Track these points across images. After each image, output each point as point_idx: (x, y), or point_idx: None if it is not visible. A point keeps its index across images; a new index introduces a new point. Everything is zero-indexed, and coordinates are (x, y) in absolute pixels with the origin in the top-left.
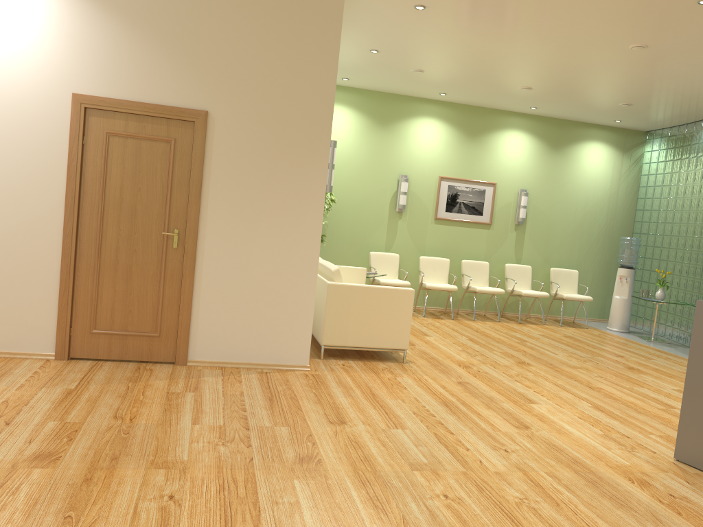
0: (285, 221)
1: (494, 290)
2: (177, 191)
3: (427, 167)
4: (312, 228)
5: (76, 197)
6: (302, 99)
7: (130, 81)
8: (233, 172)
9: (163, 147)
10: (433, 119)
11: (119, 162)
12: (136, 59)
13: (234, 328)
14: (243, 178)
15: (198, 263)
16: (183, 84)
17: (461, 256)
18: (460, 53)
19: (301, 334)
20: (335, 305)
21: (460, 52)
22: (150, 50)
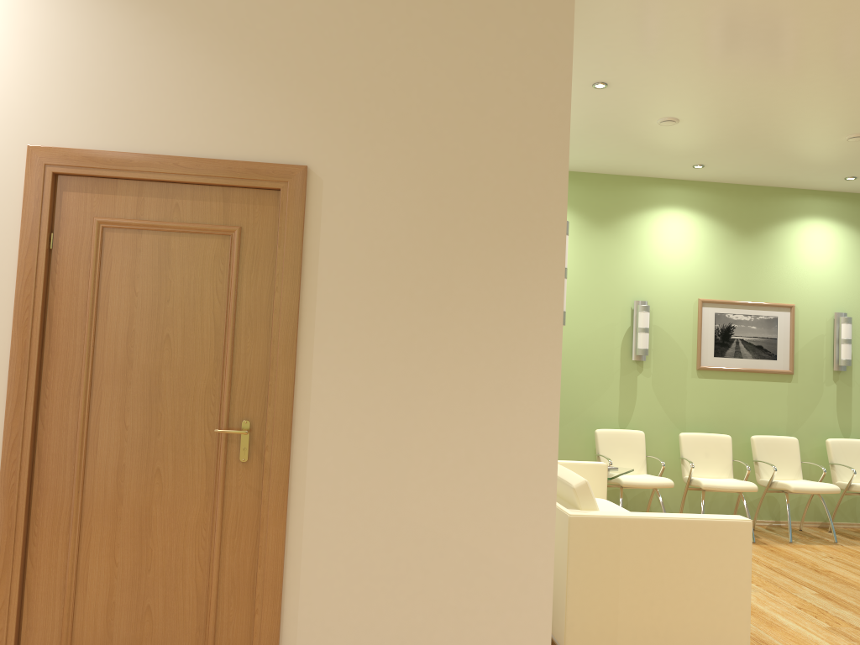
0: (480, 389)
1: (821, 487)
2: (246, 337)
3: (677, 285)
4: (537, 401)
5: (32, 363)
6: (502, 131)
7: (147, 115)
8: (365, 290)
9: (216, 246)
10: (681, 210)
11: (125, 282)
12: (160, 70)
13: (377, 637)
14: (385, 301)
15: (295, 494)
16: (256, 115)
17: (748, 430)
18: (761, 68)
19: (528, 644)
20: (587, 561)
21: (762, 66)
22: (188, 51)
